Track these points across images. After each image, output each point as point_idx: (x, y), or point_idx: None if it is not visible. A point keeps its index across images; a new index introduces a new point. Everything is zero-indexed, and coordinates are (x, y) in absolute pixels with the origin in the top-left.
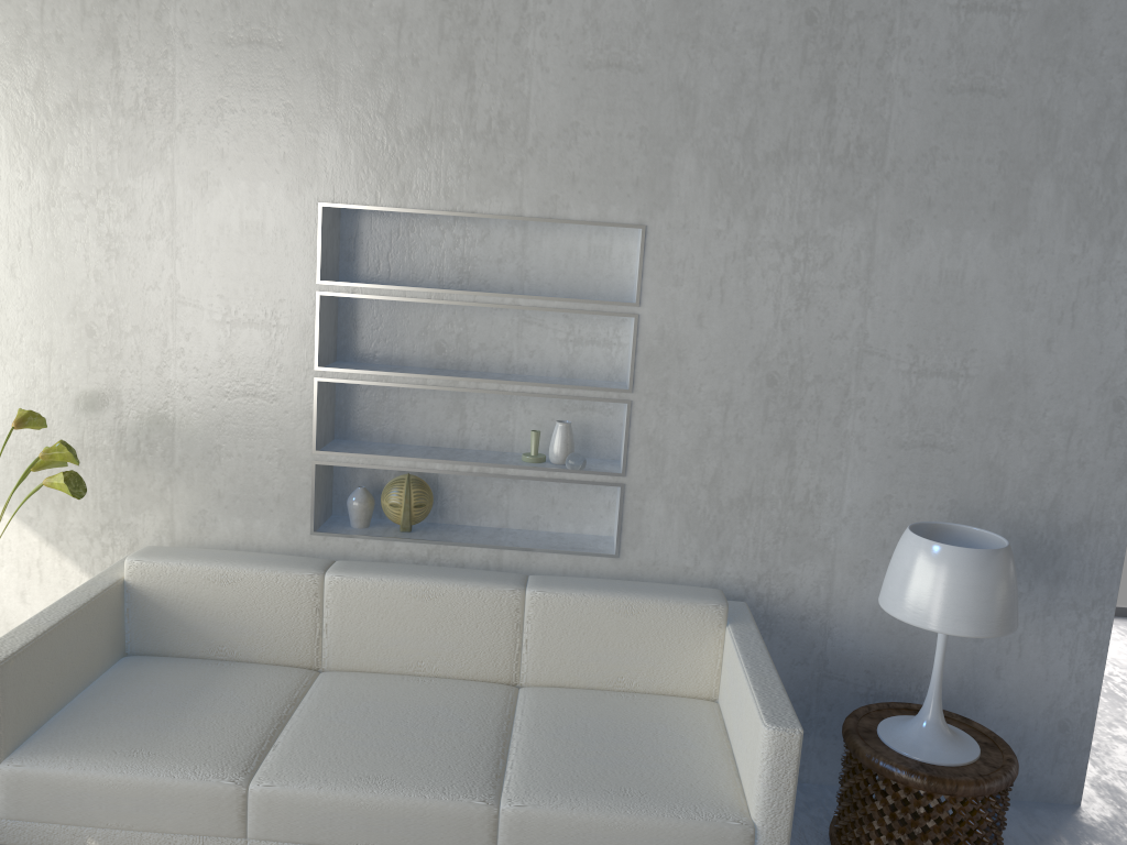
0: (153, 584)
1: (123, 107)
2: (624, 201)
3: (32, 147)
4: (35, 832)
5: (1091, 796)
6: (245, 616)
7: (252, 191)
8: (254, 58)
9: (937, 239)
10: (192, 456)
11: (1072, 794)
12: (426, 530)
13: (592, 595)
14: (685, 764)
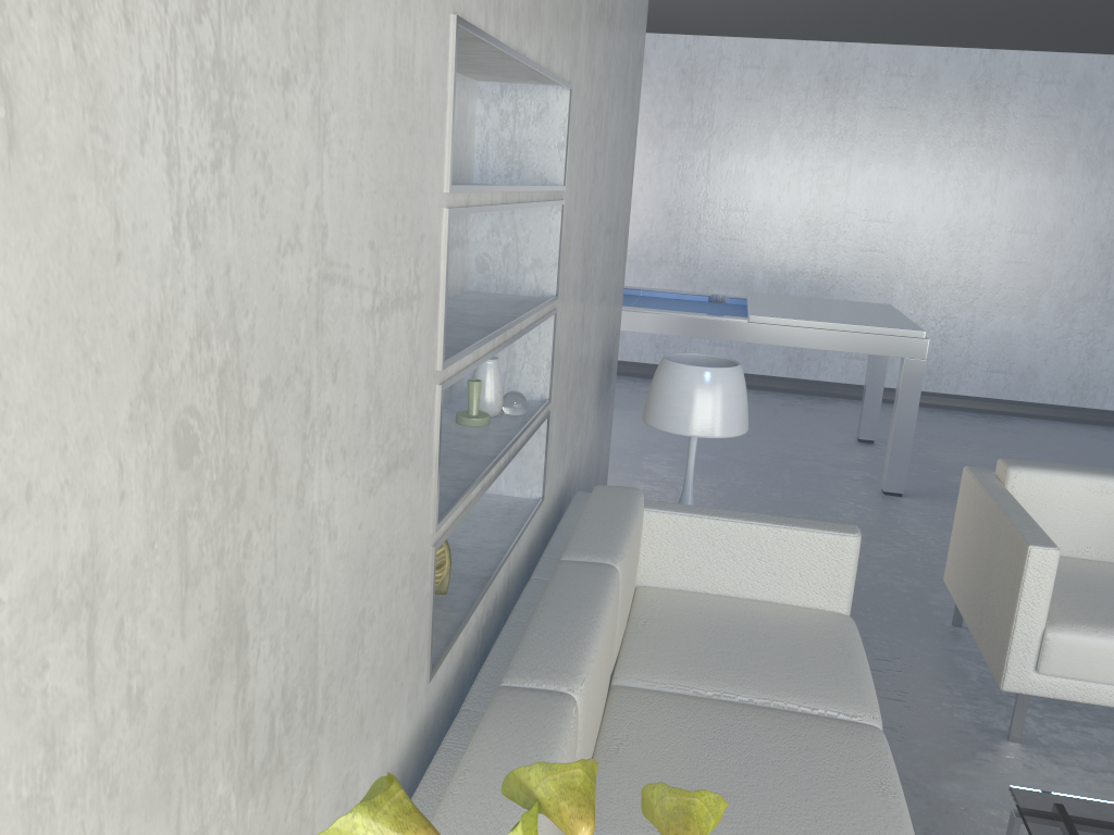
0: None
1: None
2: (568, 53)
3: None
4: None
5: None
6: None
7: None
8: None
9: (616, 106)
10: (336, 670)
11: None
12: None
13: (630, 537)
14: (782, 618)
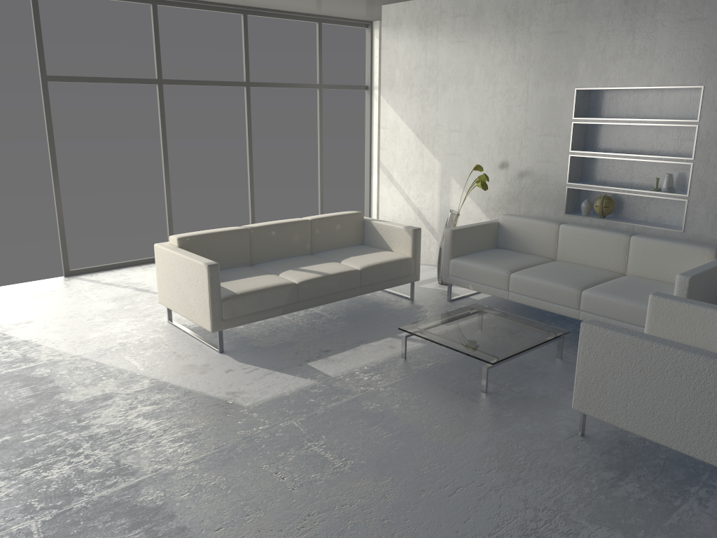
0: (506, 224)
1: (516, 61)
2: (694, 76)
3: (489, 78)
4: (457, 281)
5: None
6: (533, 238)
7: (553, 86)
8: (557, 37)
9: None
10: (527, 183)
11: None
12: (610, 218)
13: (656, 240)
14: None
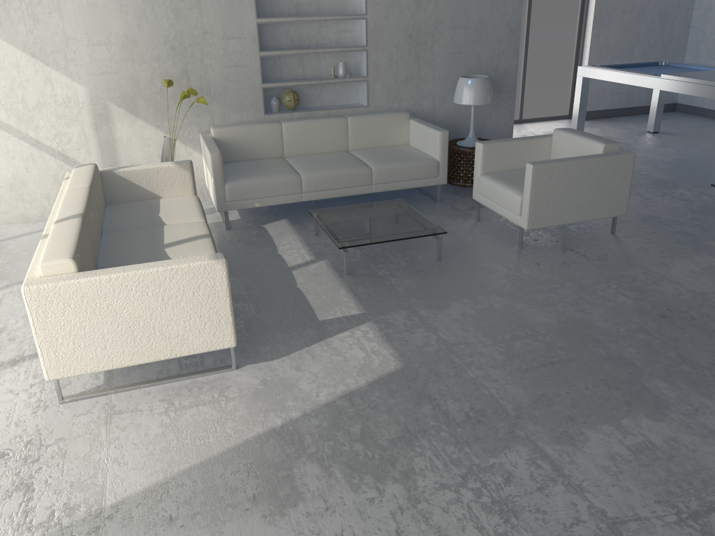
0: (224, 137)
1: None
2: None
3: None
4: (239, 204)
5: None
6: (258, 143)
7: None
8: None
9: None
10: (217, 92)
11: None
12: (299, 110)
13: (369, 116)
14: (413, 154)
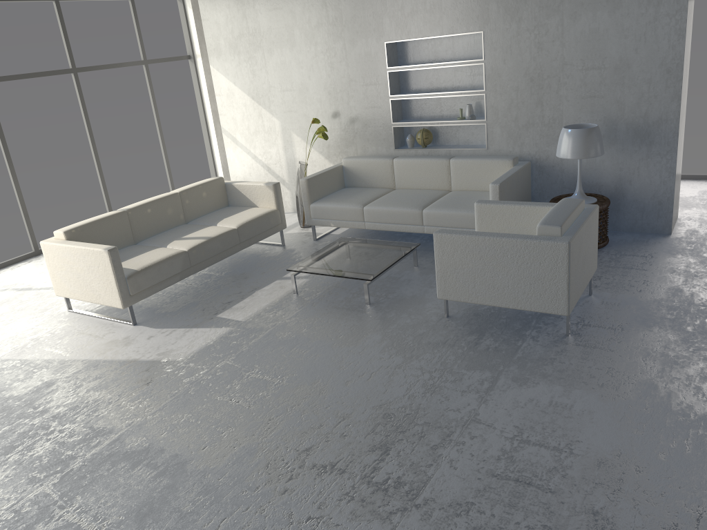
0: (349, 166)
1: (330, 22)
2: (475, 24)
3: (309, 40)
4: (319, 222)
5: (680, 232)
6: (373, 174)
7: (366, 42)
8: None
9: (586, 17)
10: (359, 128)
11: (667, 230)
12: (430, 147)
13: (469, 160)
14: None
